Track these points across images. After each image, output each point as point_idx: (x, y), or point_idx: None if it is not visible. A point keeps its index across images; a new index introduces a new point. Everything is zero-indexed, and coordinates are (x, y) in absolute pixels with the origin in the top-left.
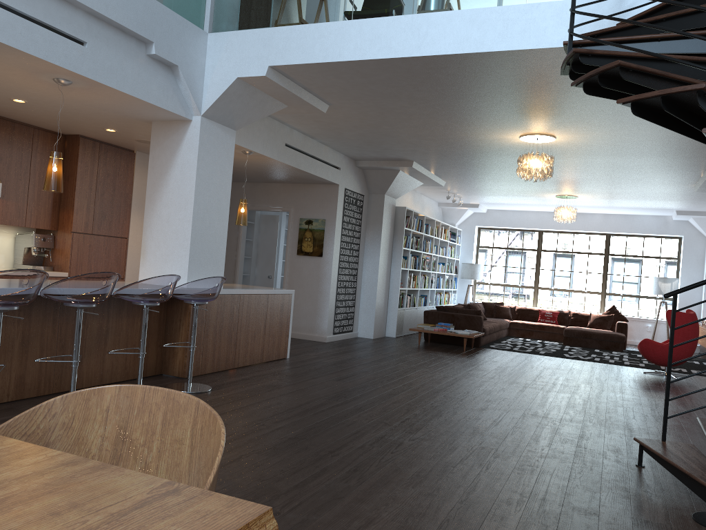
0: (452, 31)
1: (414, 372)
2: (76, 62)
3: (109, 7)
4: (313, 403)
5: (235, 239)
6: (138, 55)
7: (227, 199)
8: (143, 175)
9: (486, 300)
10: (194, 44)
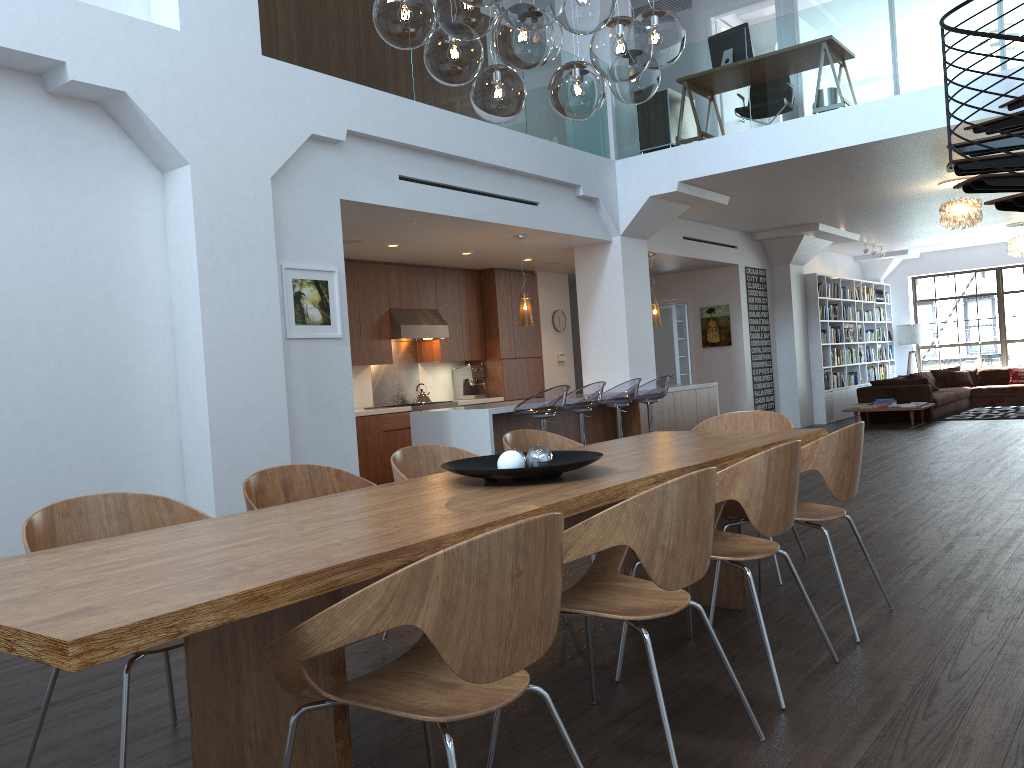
0: (849, 125)
1: None
2: (536, 220)
3: (551, 170)
4: None
5: None
6: (570, 199)
7: (649, 305)
8: (544, 293)
9: (936, 368)
10: (607, 174)
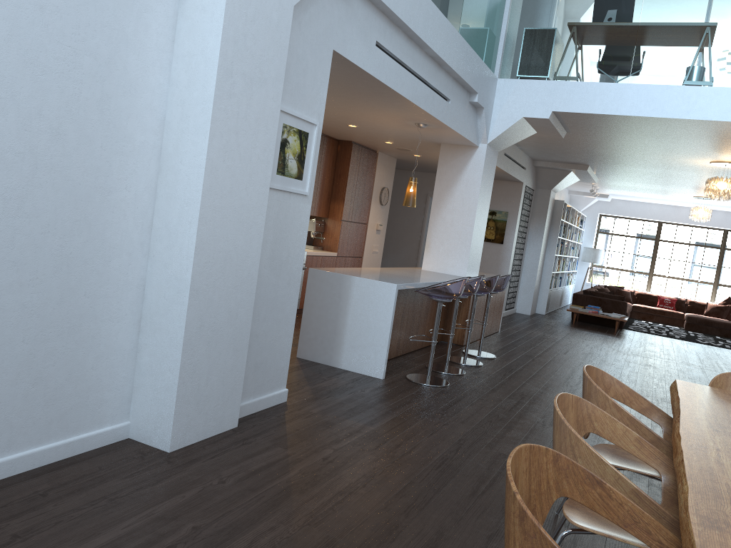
0: (718, 103)
1: (605, 350)
2: (445, 115)
3: (466, 73)
4: (576, 372)
5: (420, 222)
6: (466, 103)
7: (488, 207)
8: (380, 171)
9: (601, 282)
10: (491, 89)
